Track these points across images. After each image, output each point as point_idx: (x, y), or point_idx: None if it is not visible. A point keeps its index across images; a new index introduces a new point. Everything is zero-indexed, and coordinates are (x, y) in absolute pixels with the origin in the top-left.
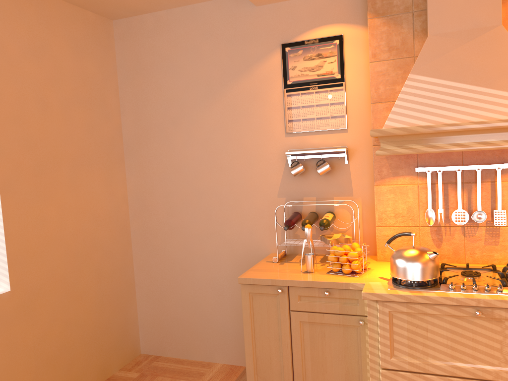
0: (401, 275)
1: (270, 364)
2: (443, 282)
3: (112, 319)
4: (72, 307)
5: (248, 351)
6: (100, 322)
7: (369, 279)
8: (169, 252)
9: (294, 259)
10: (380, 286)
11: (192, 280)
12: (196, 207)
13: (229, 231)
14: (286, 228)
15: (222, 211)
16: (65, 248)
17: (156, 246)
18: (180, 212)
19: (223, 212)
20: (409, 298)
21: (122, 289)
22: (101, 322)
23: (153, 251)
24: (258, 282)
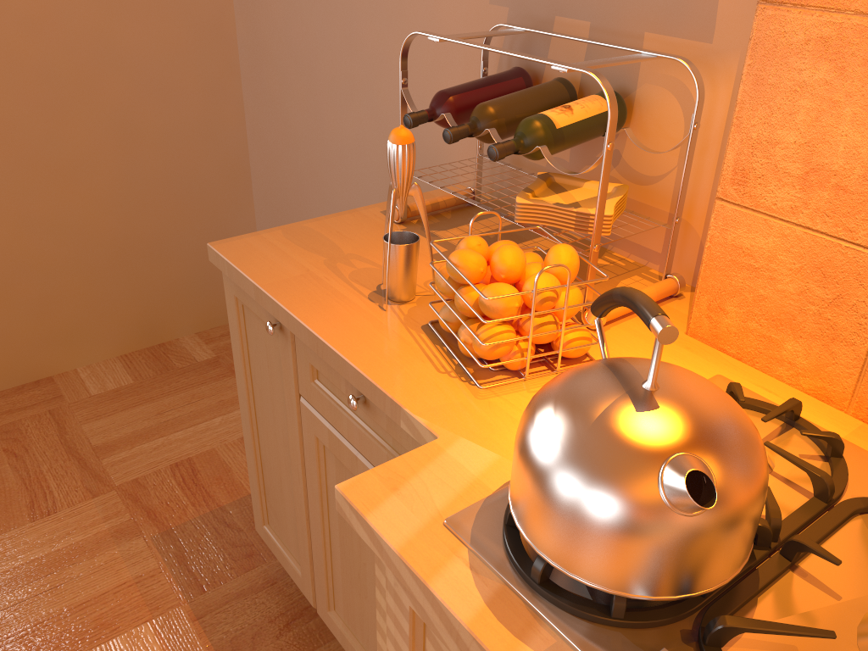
0: (513, 496)
1: (281, 493)
2: (706, 634)
3: (173, 234)
4: (41, 193)
5: (246, 437)
6: (136, 235)
7: (491, 423)
8: (290, 114)
9: (464, 229)
10: (452, 486)
11: (323, 196)
12: (328, 0)
13: (384, 92)
14: (408, 123)
15: (372, 24)
16: (4, 57)
17: (272, 92)
18: (303, 10)
19: (374, 29)
20: (456, 630)
21: (206, 175)
22: (140, 236)
23: (268, 102)
24: (235, 278)
